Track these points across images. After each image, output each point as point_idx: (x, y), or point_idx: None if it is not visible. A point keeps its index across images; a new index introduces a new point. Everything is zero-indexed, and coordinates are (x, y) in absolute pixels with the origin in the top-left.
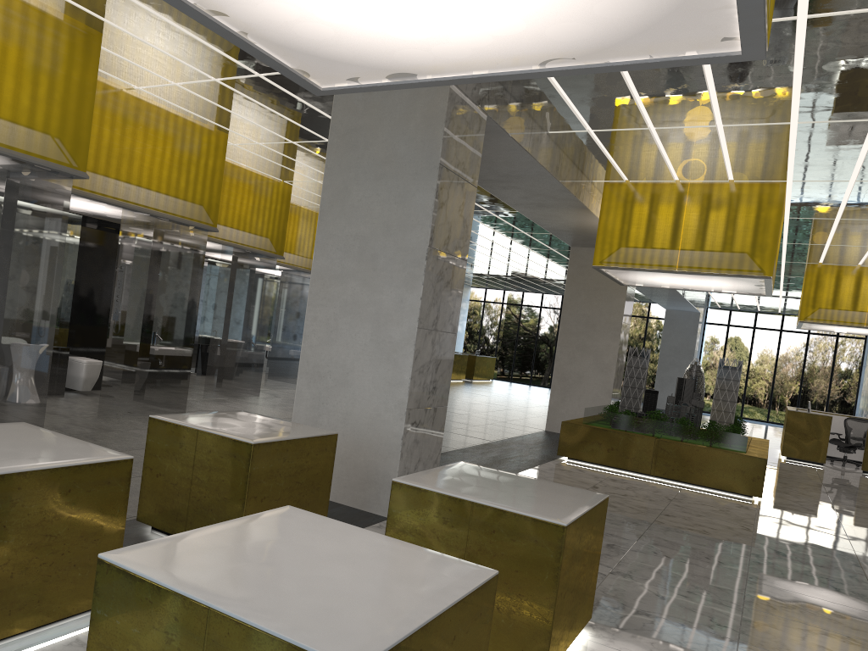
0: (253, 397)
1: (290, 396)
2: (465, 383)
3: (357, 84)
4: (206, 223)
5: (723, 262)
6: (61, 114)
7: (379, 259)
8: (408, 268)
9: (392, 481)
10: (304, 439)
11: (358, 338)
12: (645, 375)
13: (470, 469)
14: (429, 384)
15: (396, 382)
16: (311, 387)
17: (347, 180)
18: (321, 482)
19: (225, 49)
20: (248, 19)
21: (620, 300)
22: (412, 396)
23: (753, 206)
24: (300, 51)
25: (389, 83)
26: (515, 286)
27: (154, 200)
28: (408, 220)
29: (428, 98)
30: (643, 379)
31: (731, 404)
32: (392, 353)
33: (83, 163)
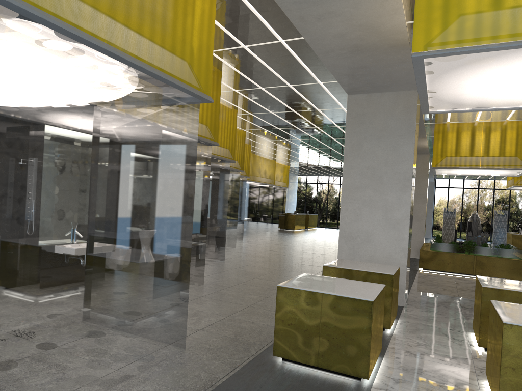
0: (234, 249)
1: (248, 246)
2: (307, 231)
3: (451, 110)
4: (231, 158)
5: (506, 162)
6: (210, 114)
7: (383, 178)
8: (401, 182)
9: (482, 286)
10: (397, 270)
11: (374, 218)
12: (454, 222)
13: (489, 278)
14: (409, 238)
15: (400, 239)
16: (347, 244)
17: (359, 140)
18: (397, 290)
19: (284, 76)
20: (444, 93)
21: (425, 182)
22: (408, 245)
23: (520, 132)
24: (446, 101)
25: (470, 110)
26: (327, 173)
27: (213, 149)
28: (399, 158)
29: (405, 98)
30: (454, 224)
31: (503, 234)
32: (396, 224)
33: (216, 138)
